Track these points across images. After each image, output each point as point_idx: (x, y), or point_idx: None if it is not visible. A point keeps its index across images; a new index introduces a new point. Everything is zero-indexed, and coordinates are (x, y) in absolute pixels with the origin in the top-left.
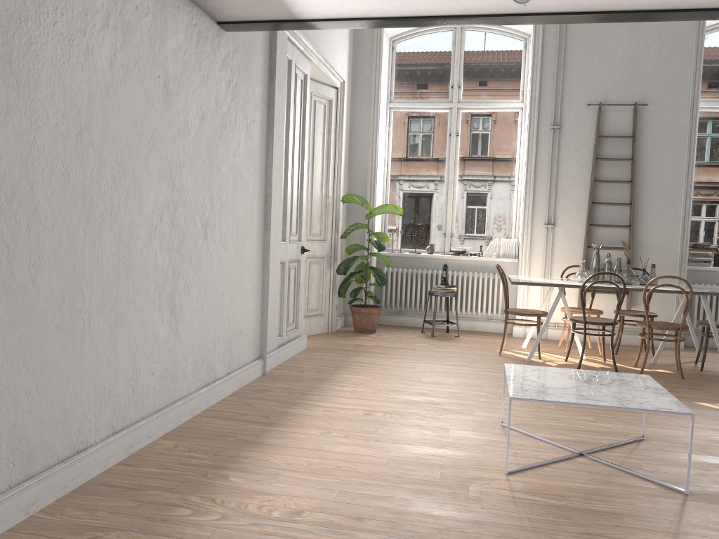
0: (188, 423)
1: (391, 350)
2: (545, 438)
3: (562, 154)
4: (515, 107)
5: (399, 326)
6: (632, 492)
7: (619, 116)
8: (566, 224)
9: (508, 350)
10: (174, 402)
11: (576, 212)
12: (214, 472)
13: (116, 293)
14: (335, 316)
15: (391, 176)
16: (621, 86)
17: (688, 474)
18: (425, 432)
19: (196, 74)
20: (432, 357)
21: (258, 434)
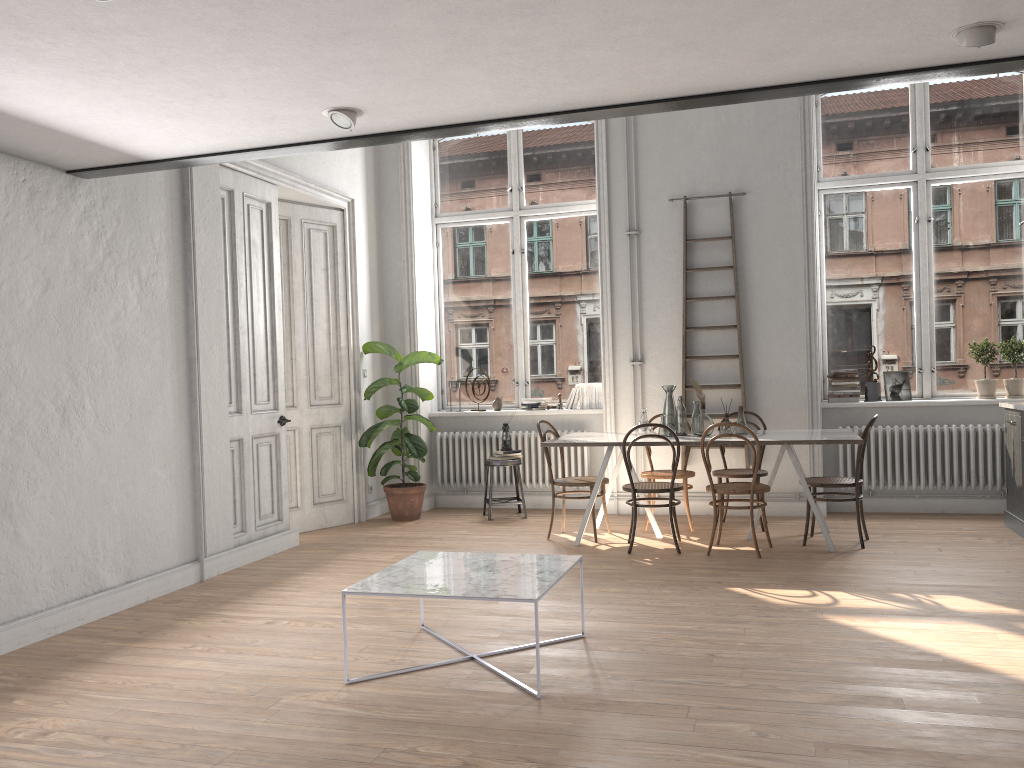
0: (39, 643)
1: (408, 541)
2: (456, 641)
3: (645, 267)
4: (592, 210)
5: (463, 508)
6: (474, 698)
7: (713, 212)
8: (658, 358)
9: (569, 532)
10: (18, 619)
11: (669, 342)
12: (4, 695)
13: None
14: (364, 501)
15: (445, 312)
16: (712, 172)
17: (537, 674)
18: (313, 641)
19: (30, 235)
20: (451, 547)
21: (105, 652)
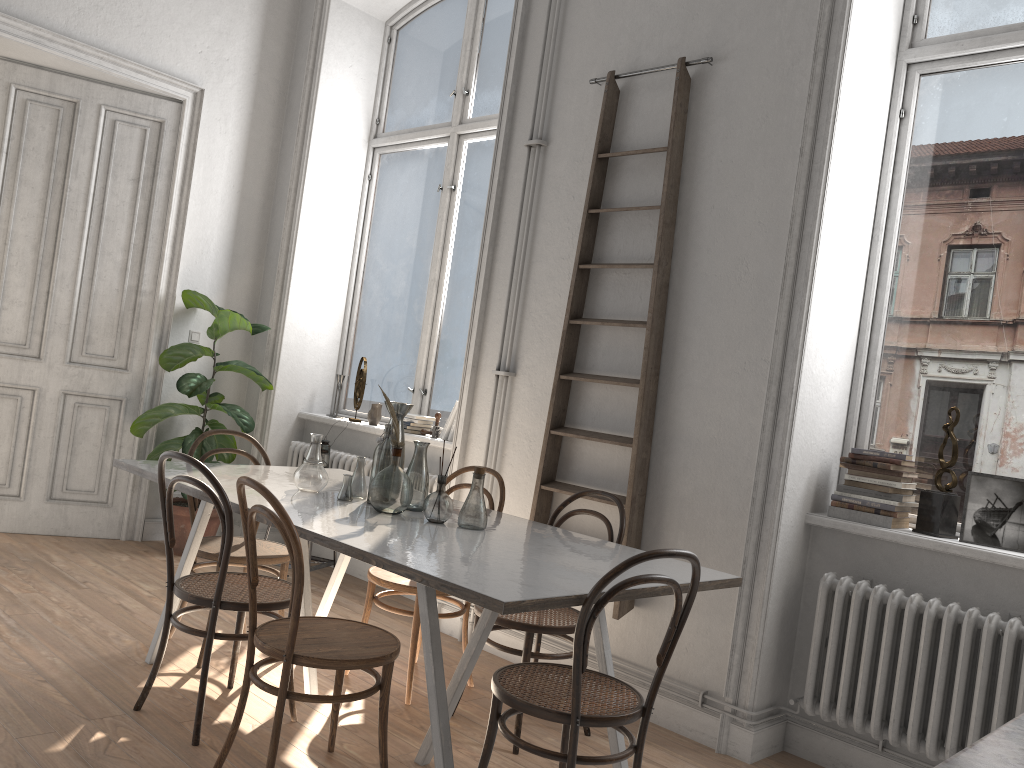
0: None
1: (31, 580)
2: None
3: (545, 204)
4: None
5: None
6: None
7: (658, 101)
8: (535, 371)
9: None
10: None
11: (555, 342)
12: None
13: None
14: (143, 513)
15: (364, 274)
16: (669, 25)
17: None
18: None
19: None
20: (17, 606)
21: None
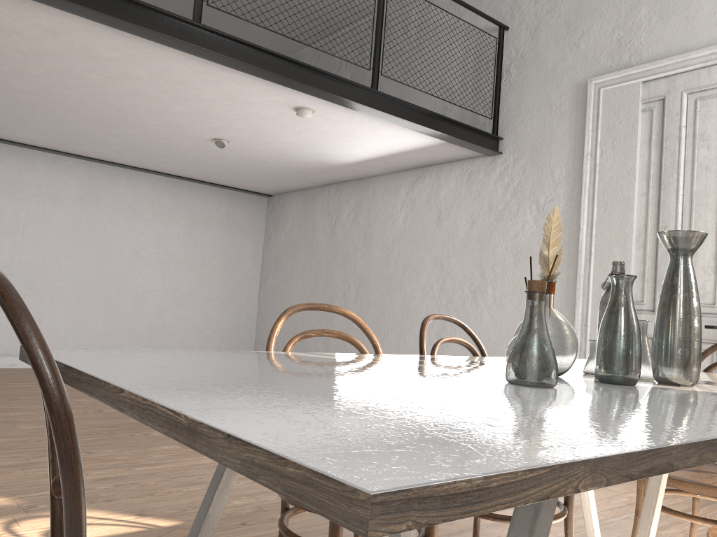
0: None
1: None
2: None
3: None
4: None
5: None
6: None
7: None
8: None
9: None
10: None
11: None
12: None
13: (401, 322)
14: None
15: None
16: None
17: None
18: None
19: (466, 198)
20: None
21: None
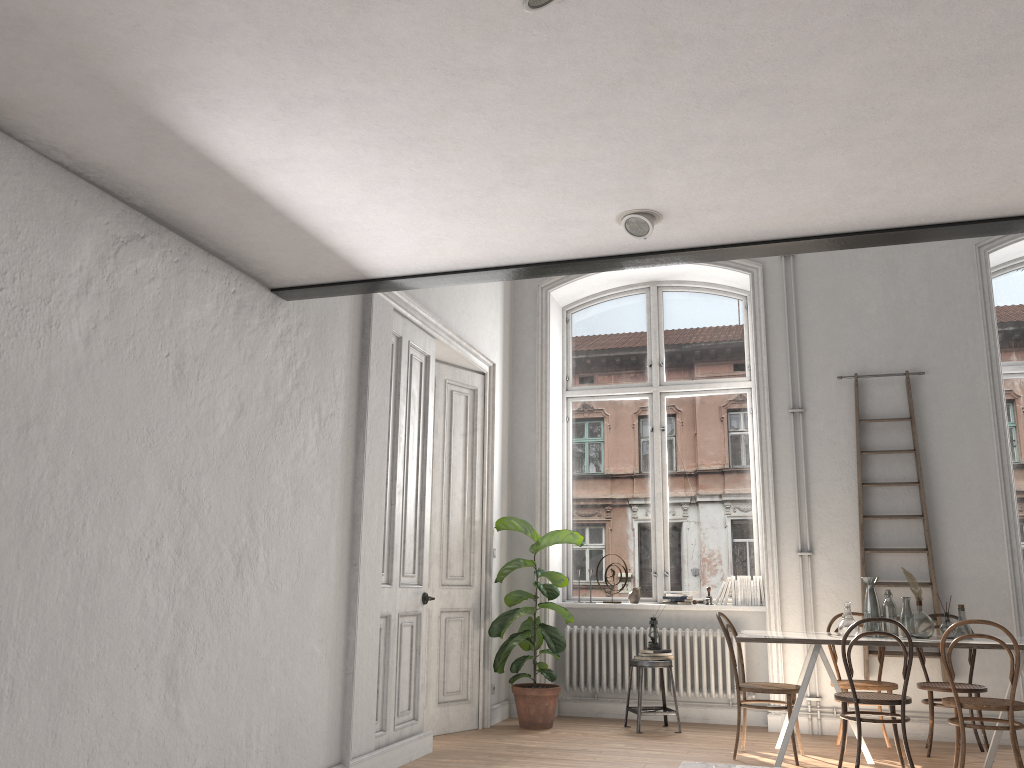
0: None
1: (563, 753)
2: None
3: (811, 447)
4: (741, 387)
5: (594, 718)
6: None
7: (887, 391)
8: (829, 549)
9: (752, 752)
10: None
11: (842, 531)
12: None
13: (66, 650)
14: (489, 703)
15: (573, 491)
16: (883, 350)
17: None
18: None
19: (232, 352)
20: (623, 763)
21: None
